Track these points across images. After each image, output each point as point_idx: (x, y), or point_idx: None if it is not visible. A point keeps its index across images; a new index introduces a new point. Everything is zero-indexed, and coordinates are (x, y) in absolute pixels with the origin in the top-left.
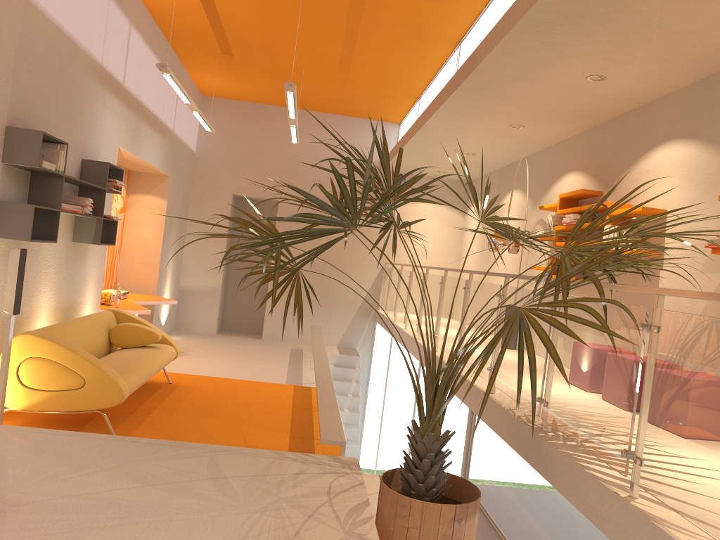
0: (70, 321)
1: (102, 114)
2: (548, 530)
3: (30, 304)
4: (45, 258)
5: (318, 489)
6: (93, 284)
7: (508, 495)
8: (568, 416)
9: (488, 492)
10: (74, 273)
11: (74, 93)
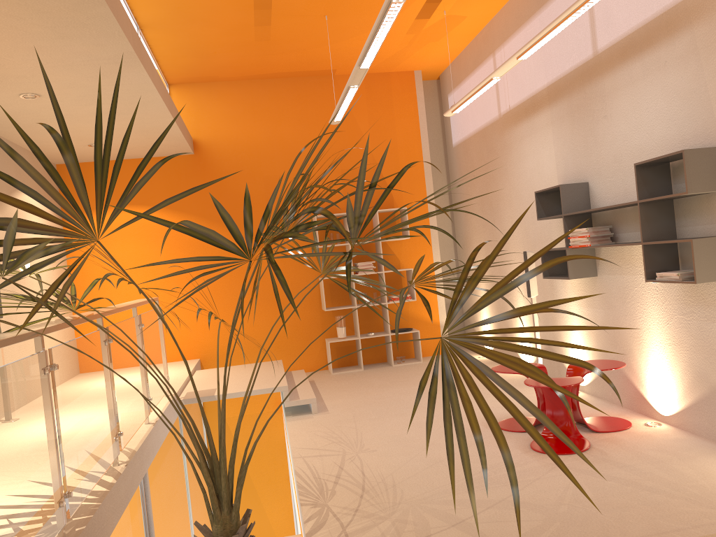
0: None
1: None
2: None
3: None
4: None
5: None
6: None
7: None
8: (89, 468)
9: None
10: None
11: None
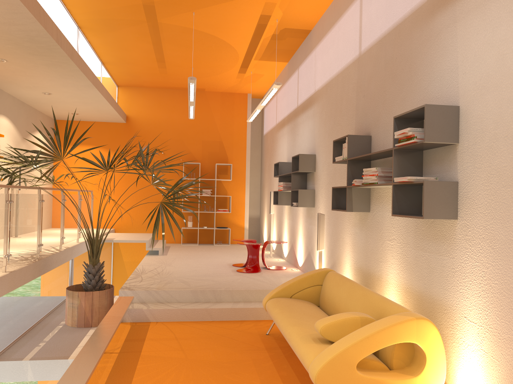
0: (352, 282)
1: (454, 37)
2: (46, 291)
3: (379, 268)
4: (389, 230)
5: (145, 281)
6: (479, 291)
7: (28, 307)
8: (50, 241)
9: (15, 328)
10: (430, 256)
11: (403, 66)
